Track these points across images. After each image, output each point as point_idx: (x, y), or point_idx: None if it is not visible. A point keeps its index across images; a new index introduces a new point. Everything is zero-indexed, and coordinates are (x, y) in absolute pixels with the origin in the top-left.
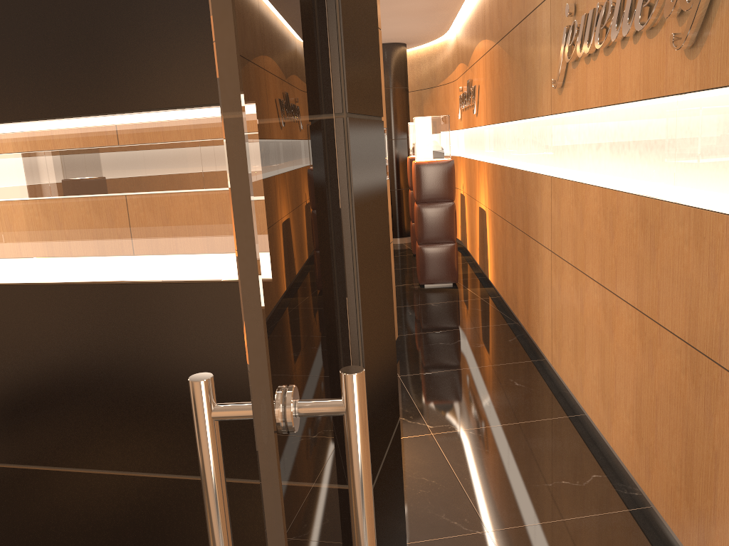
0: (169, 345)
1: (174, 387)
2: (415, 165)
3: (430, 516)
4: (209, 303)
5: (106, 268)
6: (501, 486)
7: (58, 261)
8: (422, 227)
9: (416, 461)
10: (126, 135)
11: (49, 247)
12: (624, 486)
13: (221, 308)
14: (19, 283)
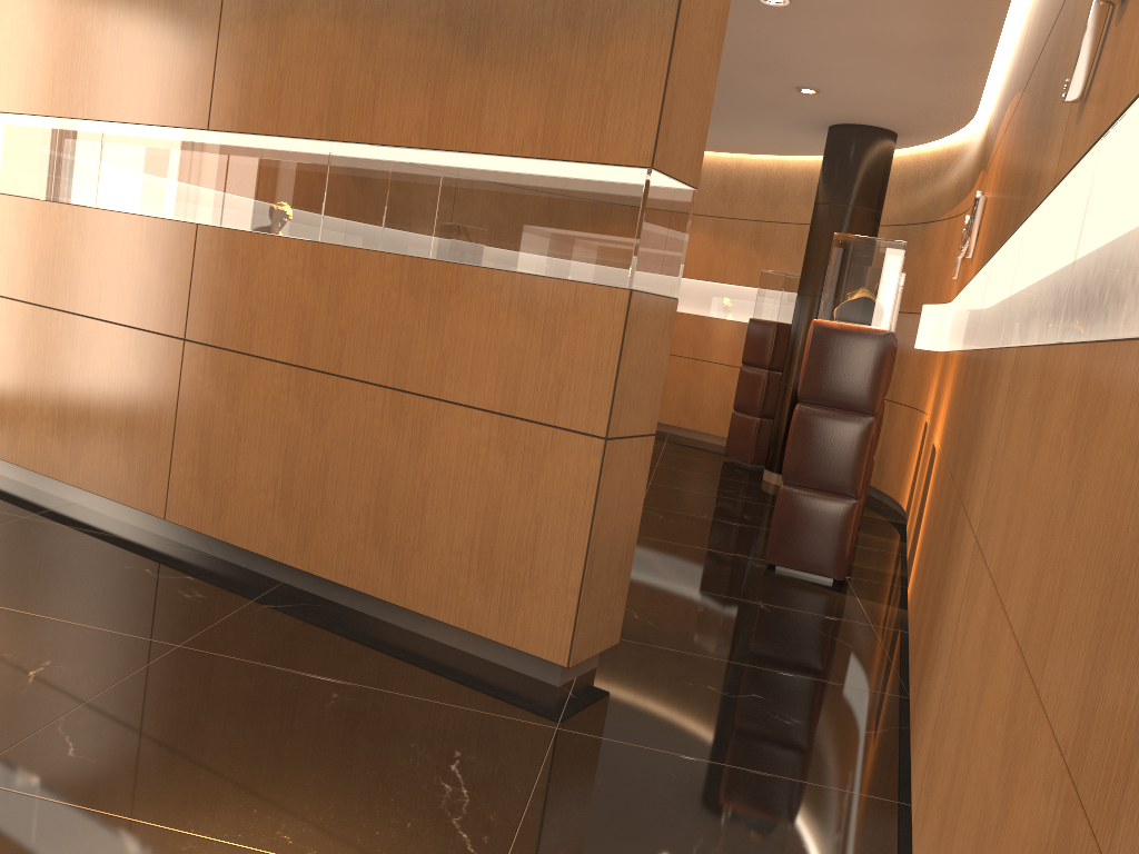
0: None
1: None
2: (813, 325)
3: None
4: None
5: None
6: None
7: None
8: (797, 450)
9: None
10: None
11: None
12: None
13: None
14: None
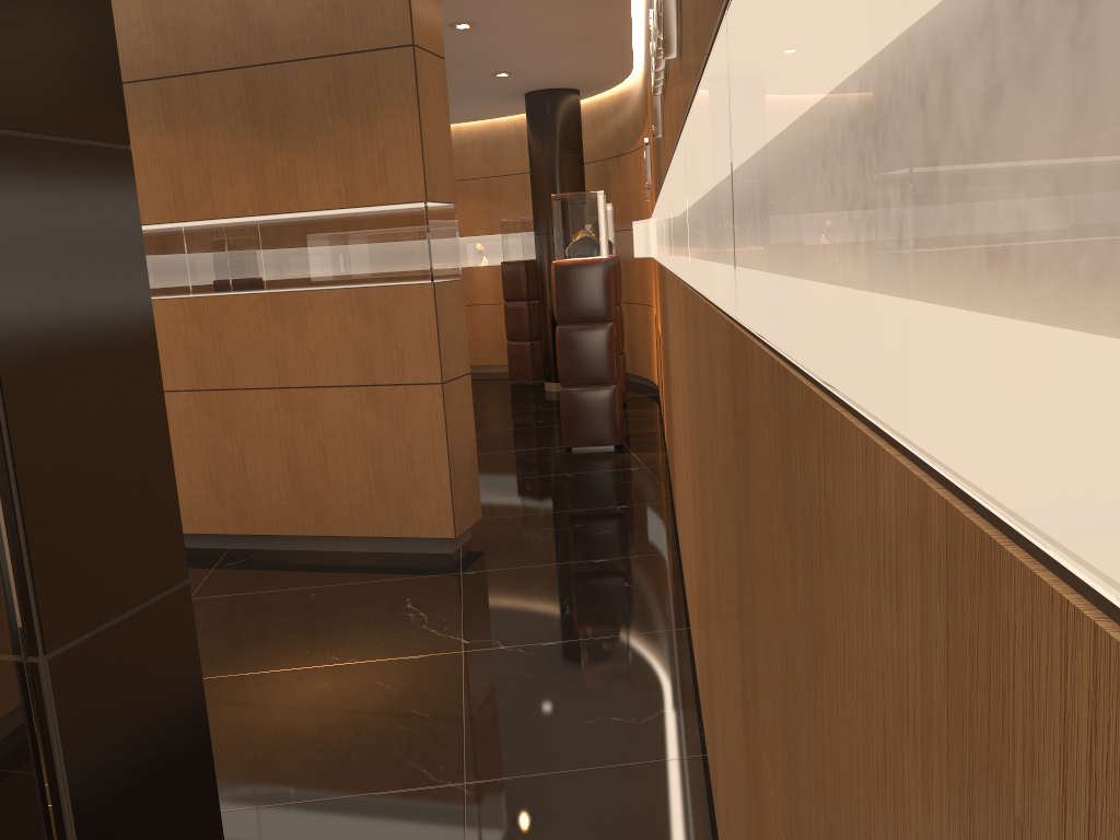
0: None
1: None
2: (553, 266)
3: (394, 762)
4: None
5: None
6: (520, 723)
7: None
8: (565, 359)
9: (418, 688)
10: None
11: None
12: (699, 725)
13: None
14: None
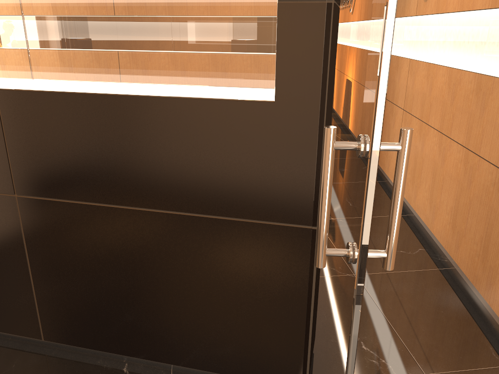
0: (209, 137)
1: (209, 163)
2: None
3: None
4: (238, 113)
5: (174, 88)
6: None
7: (144, 82)
8: None
9: None
10: (196, 4)
11: (139, 72)
12: (438, 256)
13: (245, 117)
14: (117, 94)
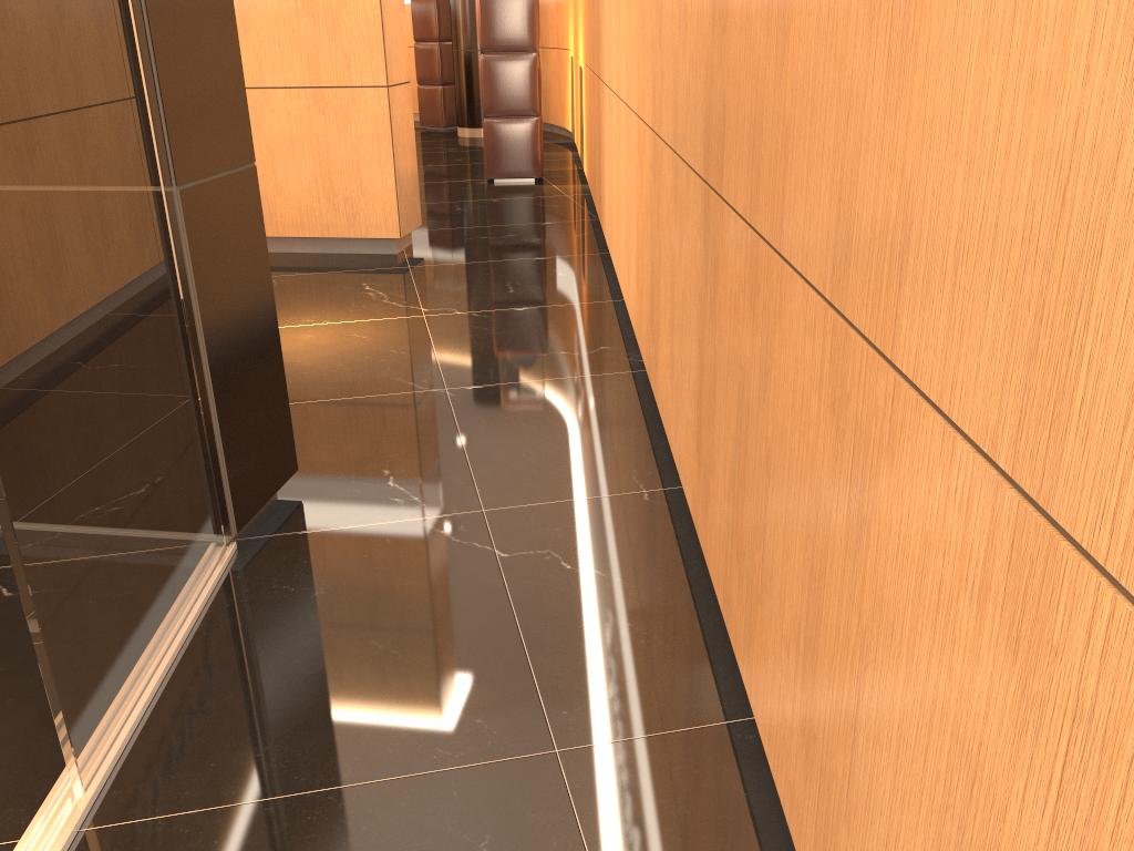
0: None
1: None
2: None
3: (383, 379)
4: None
5: None
6: (484, 356)
7: None
8: (489, 90)
9: (391, 338)
10: None
11: None
12: (632, 355)
13: None
14: None
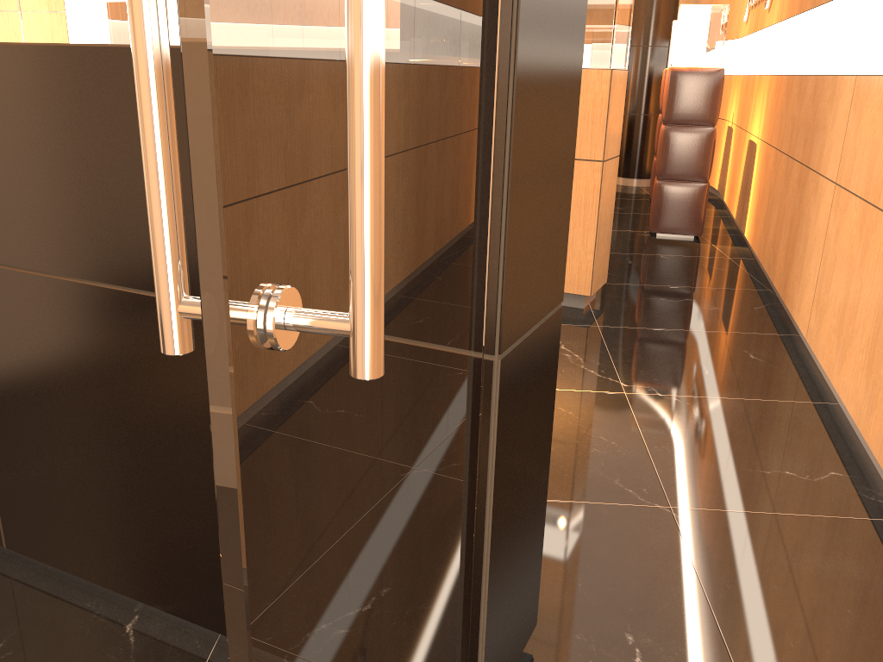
0: None
1: None
2: (670, 71)
3: (599, 478)
4: None
5: None
6: (701, 463)
7: None
8: (666, 156)
9: (597, 418)
10: None
11: None
12: (873, 492)
13: None
14: (101, 44)
